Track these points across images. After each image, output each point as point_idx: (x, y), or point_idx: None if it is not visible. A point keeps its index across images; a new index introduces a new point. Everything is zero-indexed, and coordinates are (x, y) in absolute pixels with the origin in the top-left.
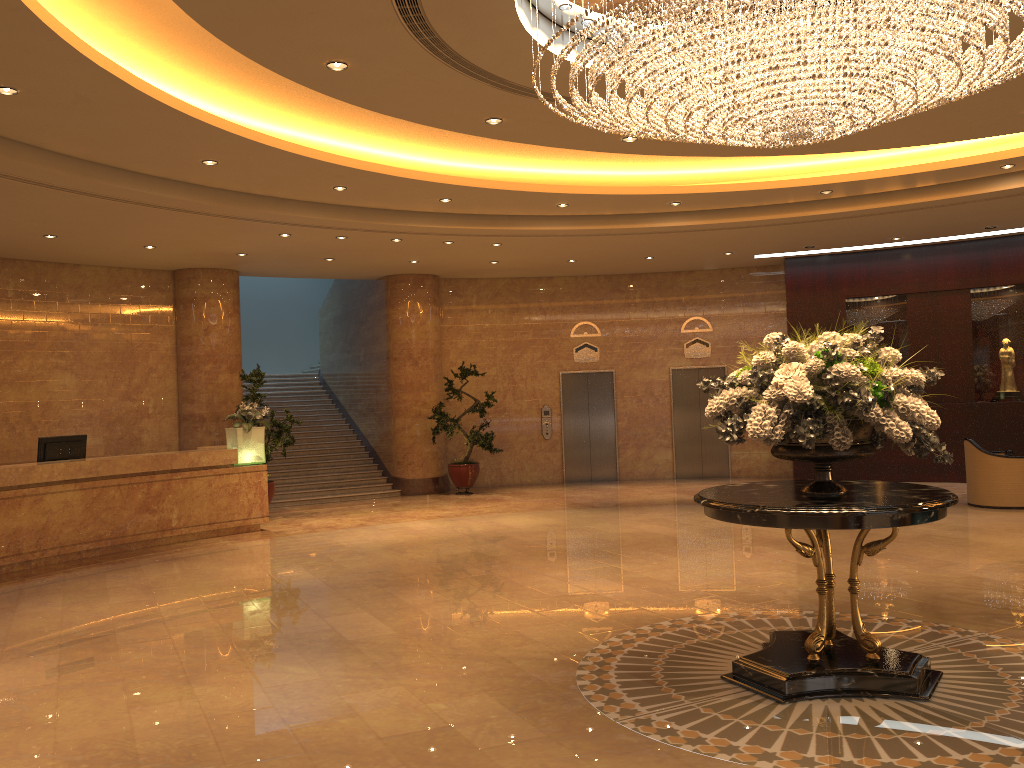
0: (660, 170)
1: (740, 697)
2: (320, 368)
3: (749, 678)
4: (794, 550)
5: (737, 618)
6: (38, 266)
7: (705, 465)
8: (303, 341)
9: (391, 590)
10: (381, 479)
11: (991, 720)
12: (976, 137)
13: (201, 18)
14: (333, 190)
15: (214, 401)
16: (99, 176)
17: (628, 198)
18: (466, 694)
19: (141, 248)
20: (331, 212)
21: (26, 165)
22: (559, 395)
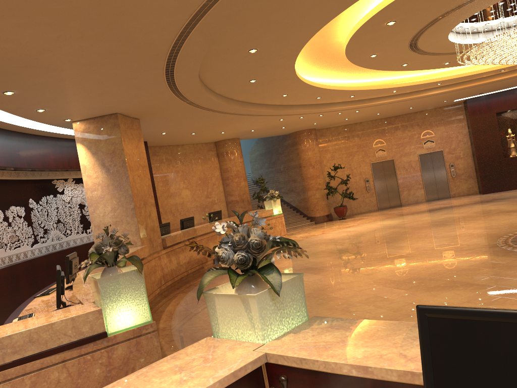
0: (433, 71)
1: None
2: (252, 177)
3: None
4: None
5: None
6: (171, 147)
7: (439, 193)
8: None
9: (386, 244)
10: (304, 218)
11: None
12: None
13: (348, 48)
14: (314, 99)
15: (240, 194)
16: (245, 106)
17: (422, 84)
18: (475, 256)
19: (218, 133)
20: (307, 107)
21: (231, 106)
22: (371, 172)
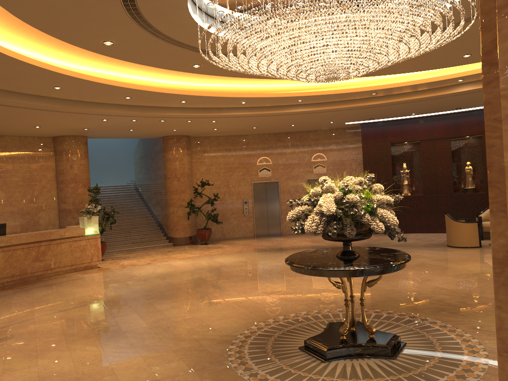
0: (291, 84)
1: (305, 359)
2: (135, 181)
3: (311, 349)
4: None
5: (317, 313)
6: None
7: None
8: (127, 168)
9: (152, 301)
10: (163, 238)
11: (422, 369)
12: (441, 68)
13: (31, 23)
14: (125, 98)
15: (76, 202)
16: (0, 96)
17: (275, 98)
18: (172, 361)
19: (33, 127)
20: (126, 109)
21: None
22: (252, 193)
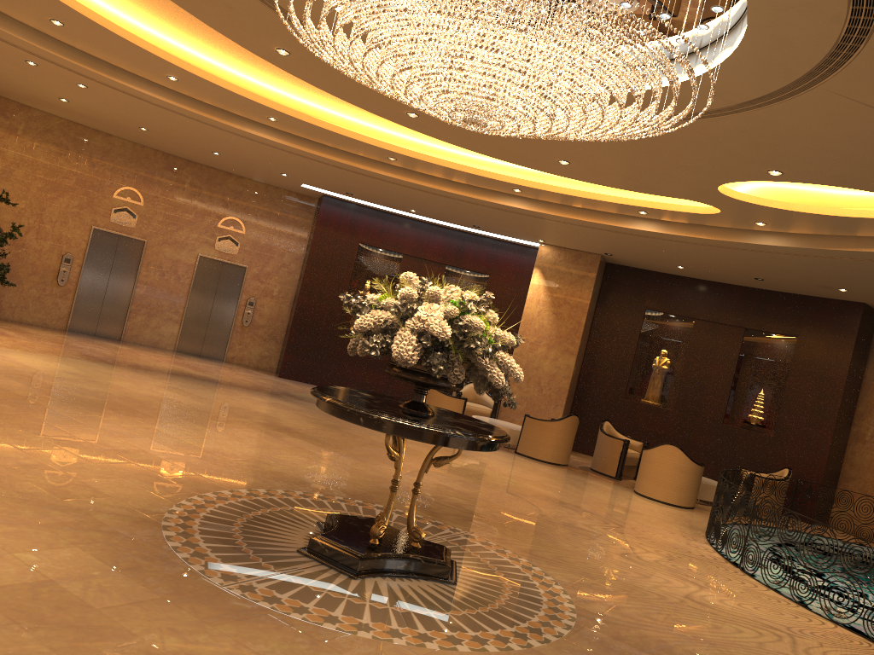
0: (271, 85)
1: (319, 570)
2: None
3: (324, 554)
4: (305, 440)
5: (286, 496)
6: None
7: (205, 346)
8: None
9: None
10: None
11: (500, 603)
12: (517, 163)
13: None
14: None
15: None
16: None
17: (237, 98)
18: (55, 546)
19: None
20: None
21: None
22: (86, 248)
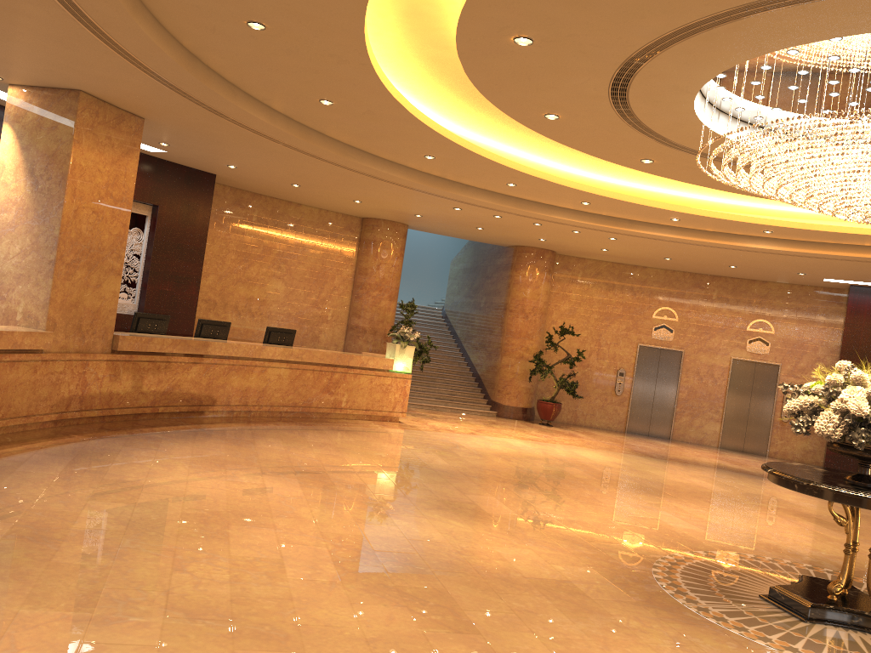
0: (760, 204)
1: (773, 611)
2: (444, 305)
3: (781, 600)
4: (820, 524)
5: (771, 561)
6: (275, 201)
7: (747, 442)
8: (433, 281)
9: (507, 485)
10: (482, 401)
11: None
12: None
13: (476, 82)
14: (505, 185)
15: (374, 319)
16: (353, 156)
17: (730, 222)
18: (576, 564)
19: (350, 201)
20: (498, 199)
21: (313, 145)
22: (634, 362)
